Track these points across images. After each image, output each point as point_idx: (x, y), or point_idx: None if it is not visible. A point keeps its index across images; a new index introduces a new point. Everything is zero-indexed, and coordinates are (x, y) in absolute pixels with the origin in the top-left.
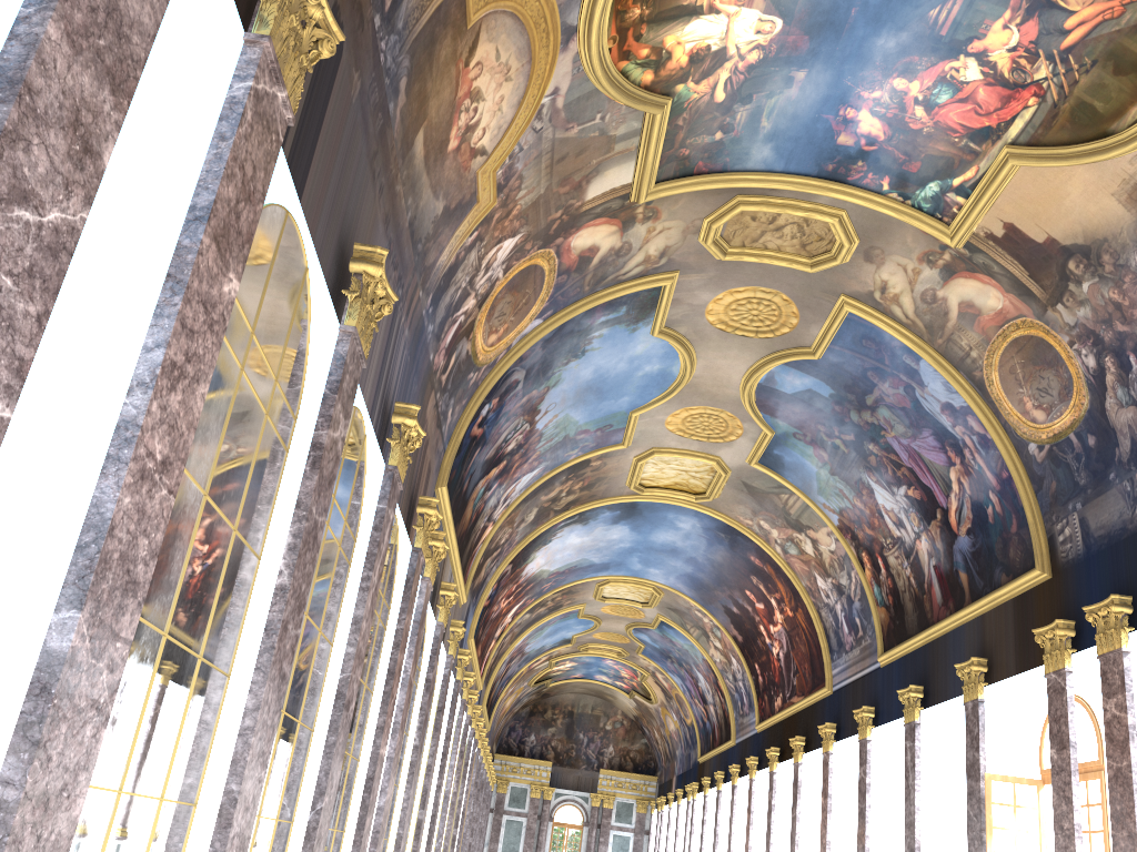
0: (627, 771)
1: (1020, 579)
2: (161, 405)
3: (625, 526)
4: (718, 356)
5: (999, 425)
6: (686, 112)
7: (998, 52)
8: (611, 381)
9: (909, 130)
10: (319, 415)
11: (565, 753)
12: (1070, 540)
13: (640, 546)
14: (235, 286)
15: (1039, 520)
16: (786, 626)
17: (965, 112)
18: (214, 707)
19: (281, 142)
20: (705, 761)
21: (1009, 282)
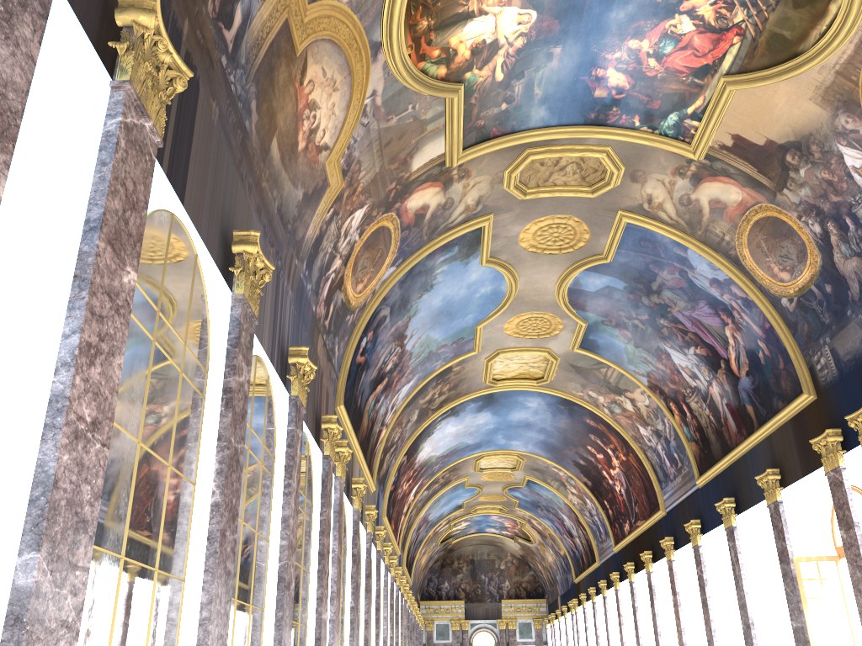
0: (522, 598)
1: (793, 403)
2: (83, 378)
3: (488, 412)
4: (534, 272)
5: (756, 288)
6: (476, 92)
7: (703, 7)
8: (456, 304)
9: (647, 77)
10: (225, 366)
11: (473, 592)
12: (826, 367)
13: (501, 425)
14: (134, 277)
15: (800, 356)
16: (622, 468)
17: (687, 57)
18: (175, 606)
19: (154, 161)
20: (580, 581)
21: (744, 179)
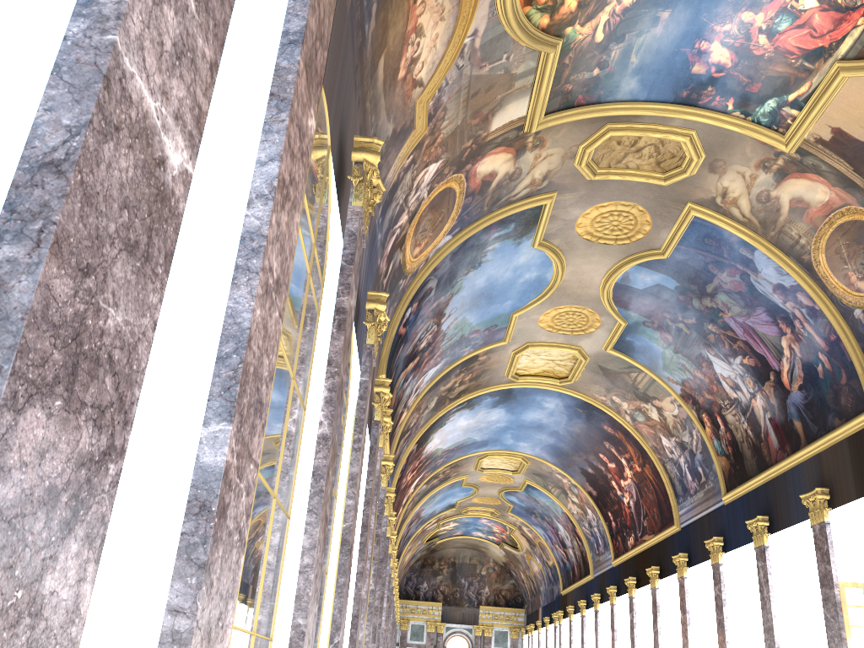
0: (501, 606)
1: (855, 421)
2: (277, 220)
3: (502, 409)
4: (584, 262)
5: (826, 297)
6: (572, 52)
7: None
8: (498, 287)
9: (753, 56)
10: (339, 284)
11: (451, 595)
12: None
13: (512, 424)
14: (313, 125)
15: None
16: (635, 479)
17: (802, 36)
18: (281, 546)
19: None
20: (567, 593)
21: (836, 177)
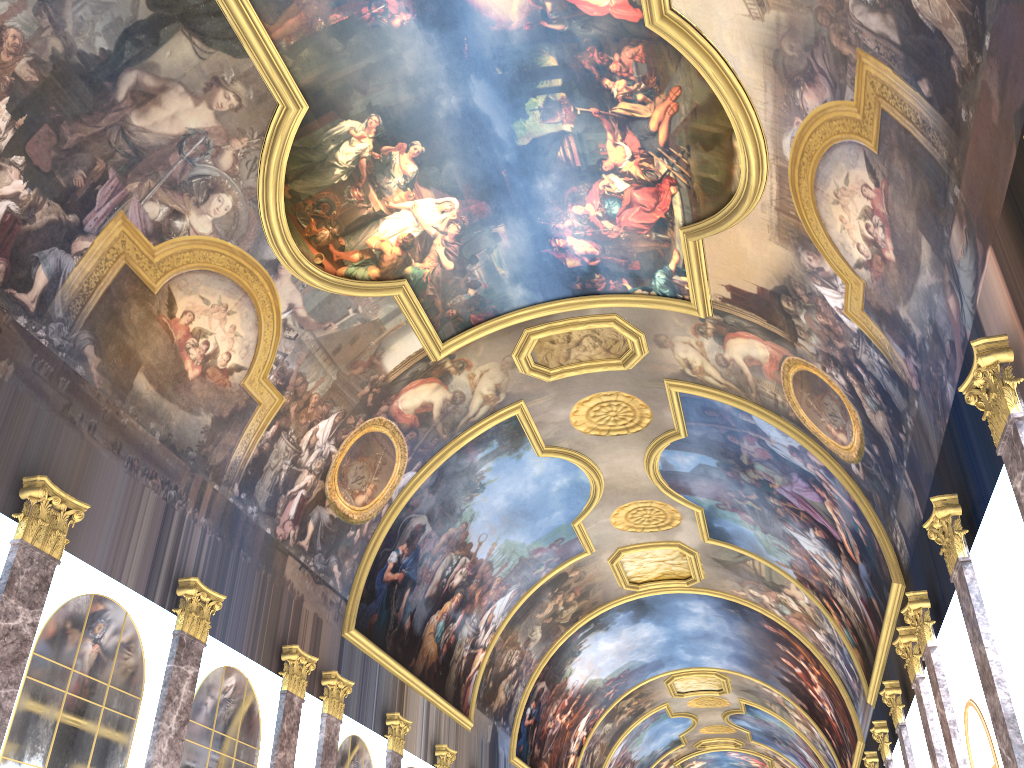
0: None
1: (890, 594)
2: None
3: (648, 622)
4: (612, 457)
5: (828, 454)
6: (430, 284)
7: (625, 163)
8: (531, 502)
9: (611, 239)
10: None
11: None
12: (902, 547)
13: (675, 637)
14: None
15: (884, 534)
16: (822, 685)
17: (638, 213)
18: None
19: None
20: None
21: (760, 331)
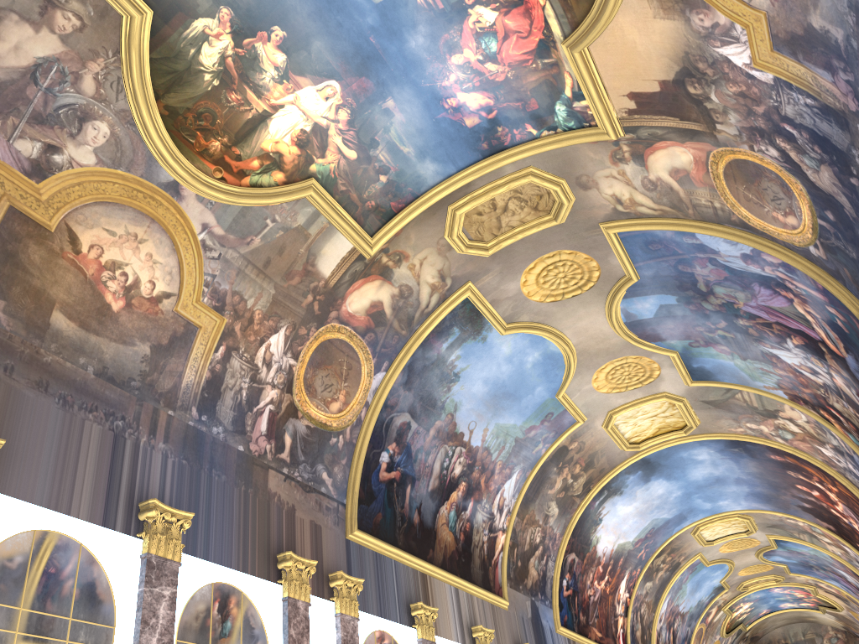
0: None
1: None
2: None
3: (659, 479)
4: (575, 320)
5: (782, 247)
6: (339, 179)
7: None
8: (509, 382)
9: (501, 83)
10: None
11: None
12: None
13: (689, 489)
14: None
15: None
16: (842, 501)
17: (516, 43)
18: None
19: None
20: None
21: (676, 134)
